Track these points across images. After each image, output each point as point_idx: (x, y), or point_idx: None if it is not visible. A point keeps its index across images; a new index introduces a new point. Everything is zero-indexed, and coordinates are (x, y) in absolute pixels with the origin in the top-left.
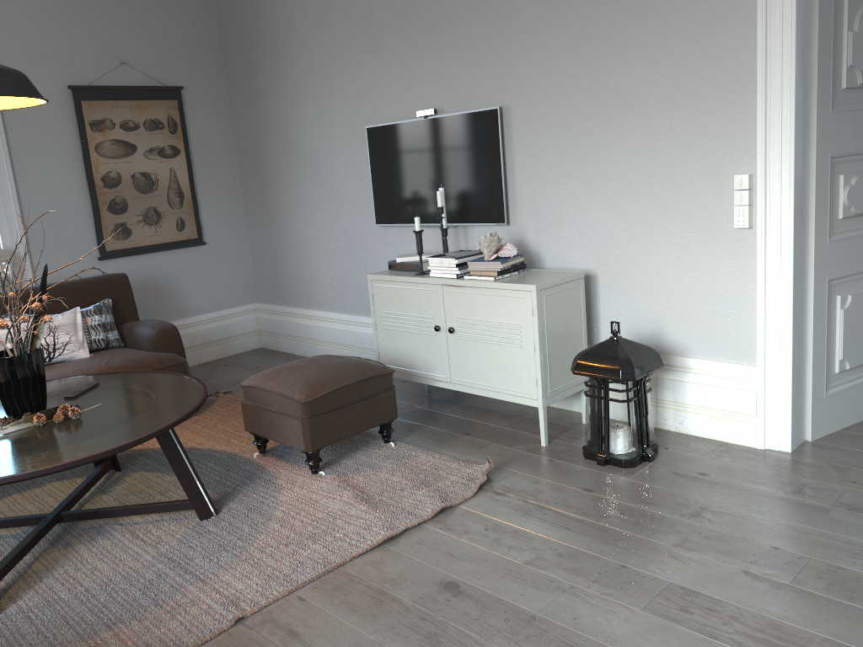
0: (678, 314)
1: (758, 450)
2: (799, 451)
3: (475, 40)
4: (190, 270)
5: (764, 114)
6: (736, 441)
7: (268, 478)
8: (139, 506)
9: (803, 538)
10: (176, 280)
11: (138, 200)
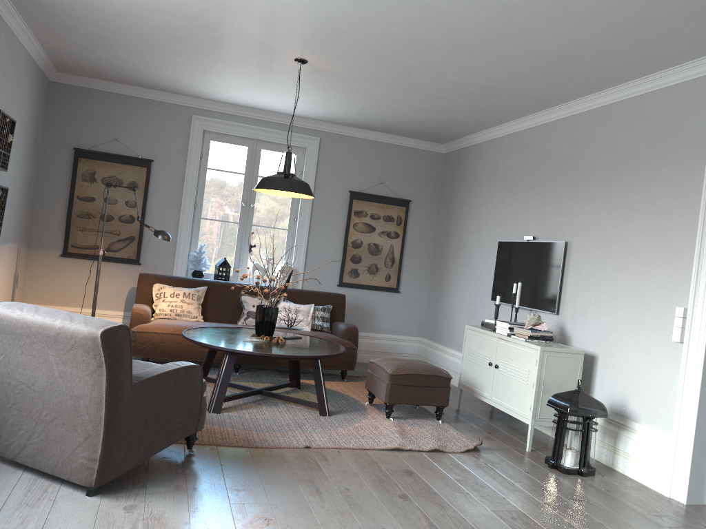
0: (636, 392)
1: (664, 496)
2: (692, 506)
3: (562, 200)
4: (386, 306)
5: (696, 271)
6: (653, 487)
7: (364, 413)
8: (295, 398)
9: (625, 528)
10: (376, 309)
11: (368, 258)
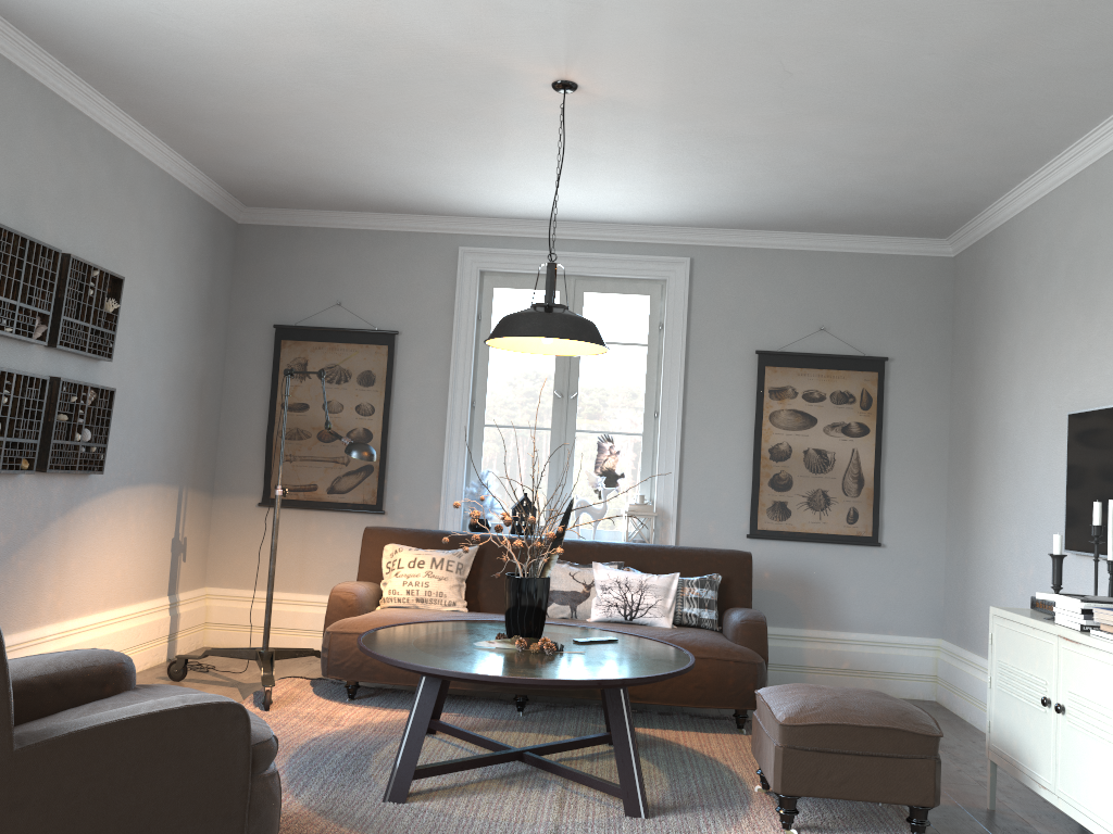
0: None
1: None
2: None
3: None
4: (855, 574)
5: None
6: None
7: (737, 813)
8: (581, 773)
9: None
10: (834, 581)
11: (806, 478)
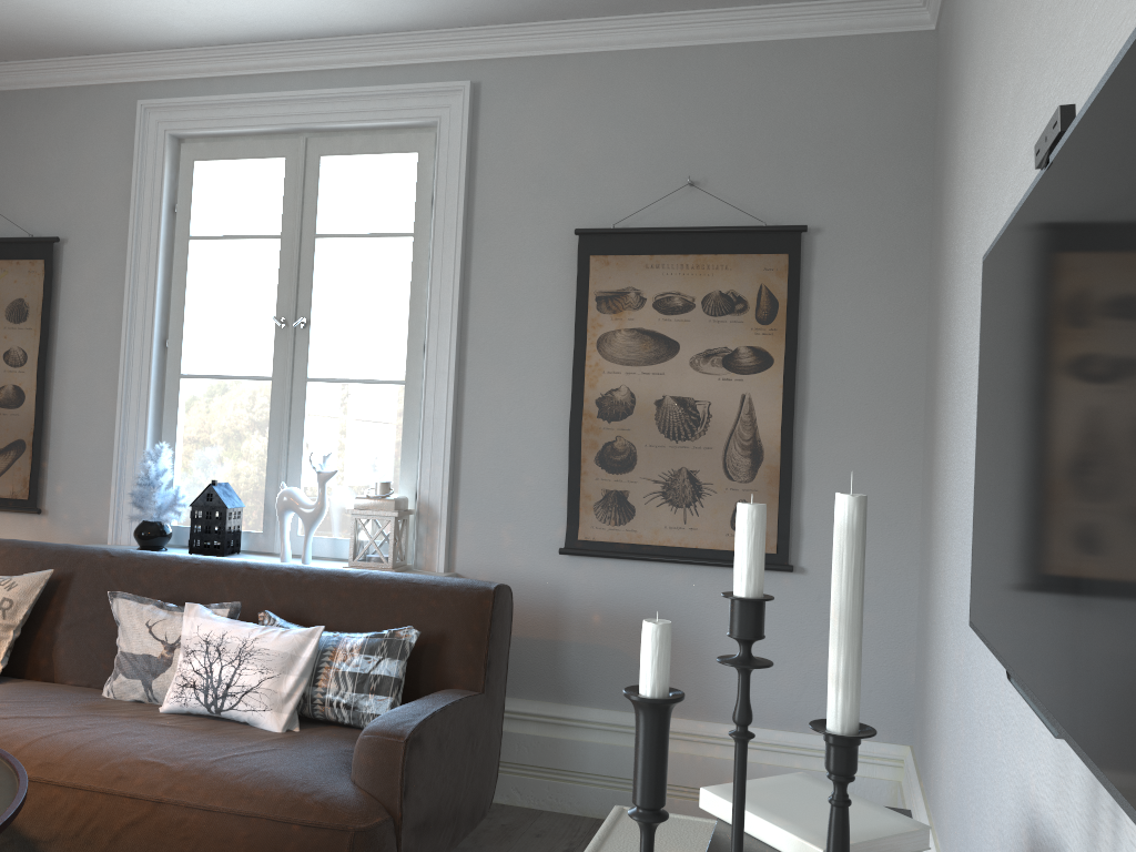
0: None
1: None
2: None
3: None
4: None
5: None
6: None
7: None
8: None
9: None
10: (713, 633)
11: (659, 450)
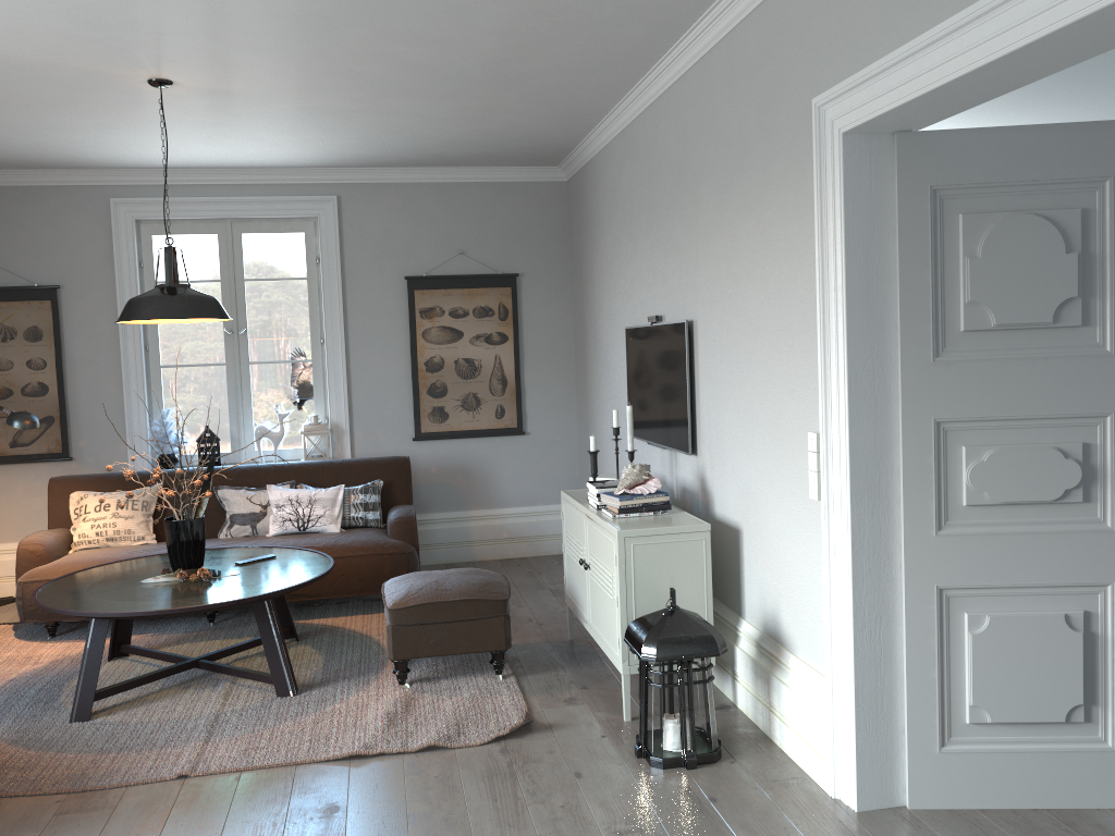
0: (787, 596)
1: (825, 797)
2: (869, 814)
3: (680, 244)
4: (507, 460)
5: (823, 361)
6: (815, 778)
7: (370, 678)
8: (244, 670)
9: None
10: (490, 468)
11: (458, 385)
